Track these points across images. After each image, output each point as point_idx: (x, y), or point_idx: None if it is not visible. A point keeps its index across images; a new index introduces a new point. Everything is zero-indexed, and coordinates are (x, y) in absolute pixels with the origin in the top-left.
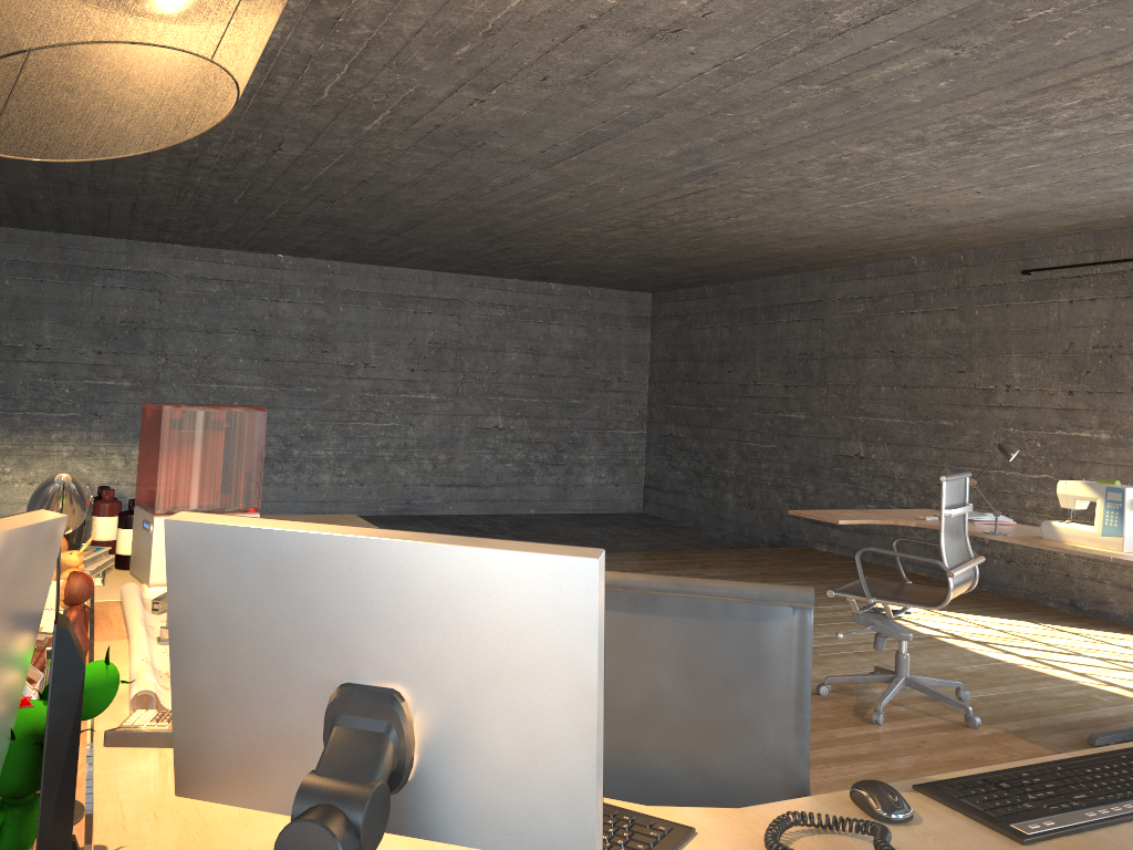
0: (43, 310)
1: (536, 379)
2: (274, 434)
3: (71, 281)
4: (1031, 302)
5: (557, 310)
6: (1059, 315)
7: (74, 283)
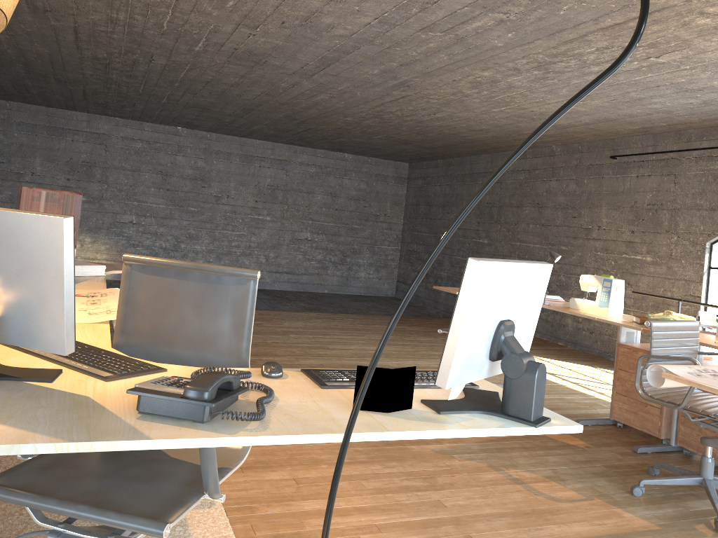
0: (36, 152)
1: (332, 211)
2: (170, 234)
3: (53, 136)
4: (616, 176)
5: (348, 170)
6: (630, 184)
7: (55, 137)
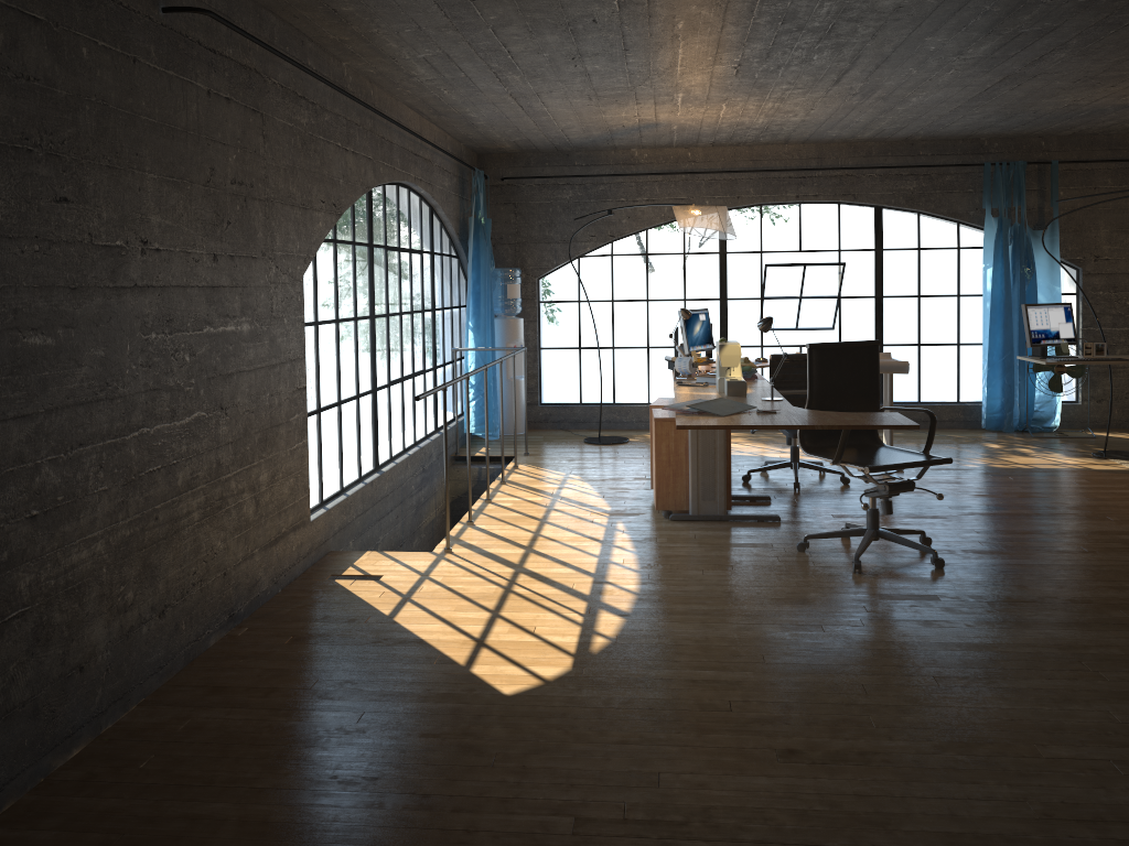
0: None
1: None
2: None
3: None
4: (167, 71)
5: None
6: (198, 113)
7: None
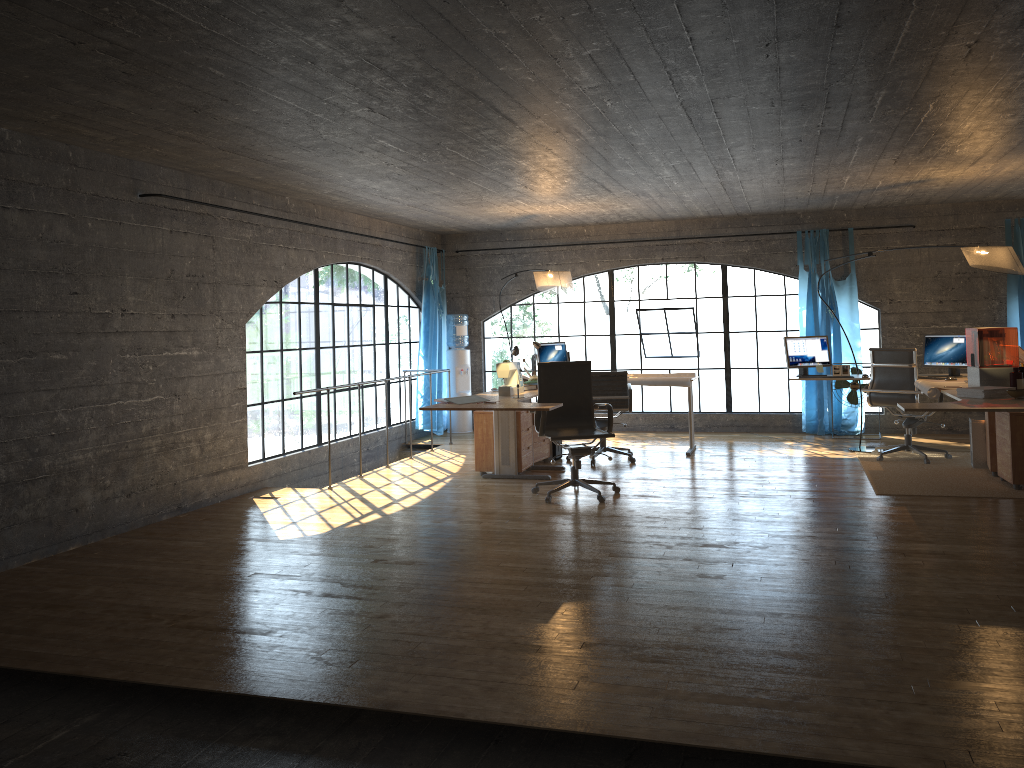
0: None
1: None
2: None
3: None
4: (142, 225)
5: None
6: (163, 243)
7: None
